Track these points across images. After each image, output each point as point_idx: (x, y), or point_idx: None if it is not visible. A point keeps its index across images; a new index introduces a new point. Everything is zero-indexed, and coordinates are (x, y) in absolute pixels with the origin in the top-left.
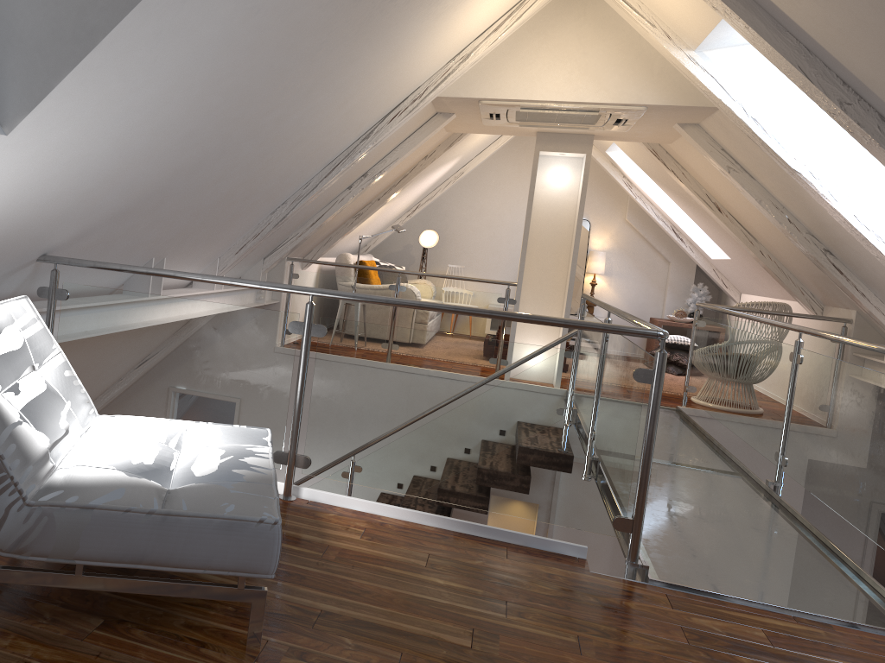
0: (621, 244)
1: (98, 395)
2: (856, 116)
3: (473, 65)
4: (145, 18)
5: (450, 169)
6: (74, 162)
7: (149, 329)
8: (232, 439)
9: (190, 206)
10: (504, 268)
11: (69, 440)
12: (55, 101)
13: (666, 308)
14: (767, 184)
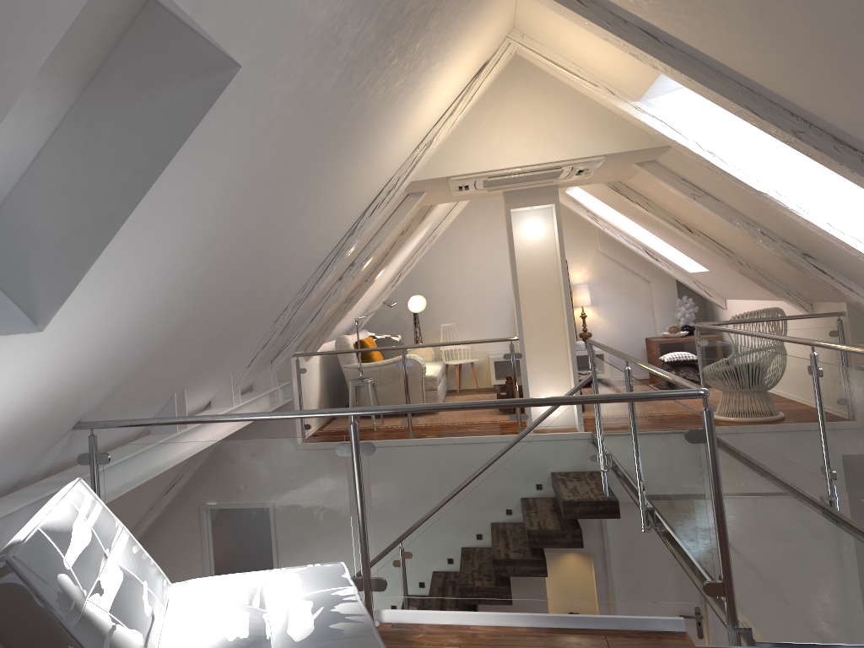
0: (600, 273)
1: (158, 554)
2: (812, 142)
3: (436, 148)
4: (157, 197)
5: (424, 235)
6: (102, 335)
7: (197, 477)
8: (313, 585)
9: (204, 339)
10: (494, 318)
11: (157, 626)
12: (83, 289)
13: (658, 326)
14: (733, 203)
